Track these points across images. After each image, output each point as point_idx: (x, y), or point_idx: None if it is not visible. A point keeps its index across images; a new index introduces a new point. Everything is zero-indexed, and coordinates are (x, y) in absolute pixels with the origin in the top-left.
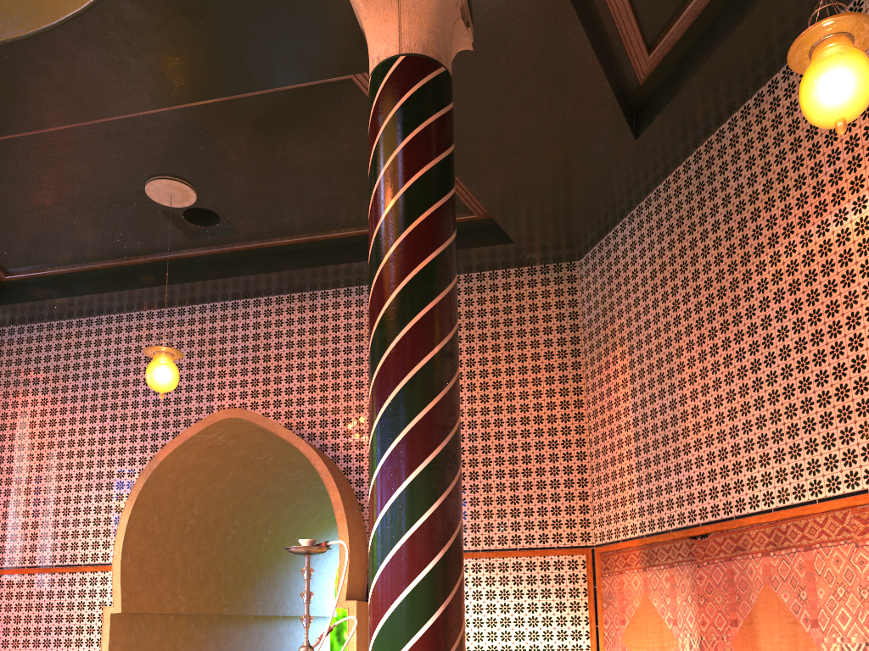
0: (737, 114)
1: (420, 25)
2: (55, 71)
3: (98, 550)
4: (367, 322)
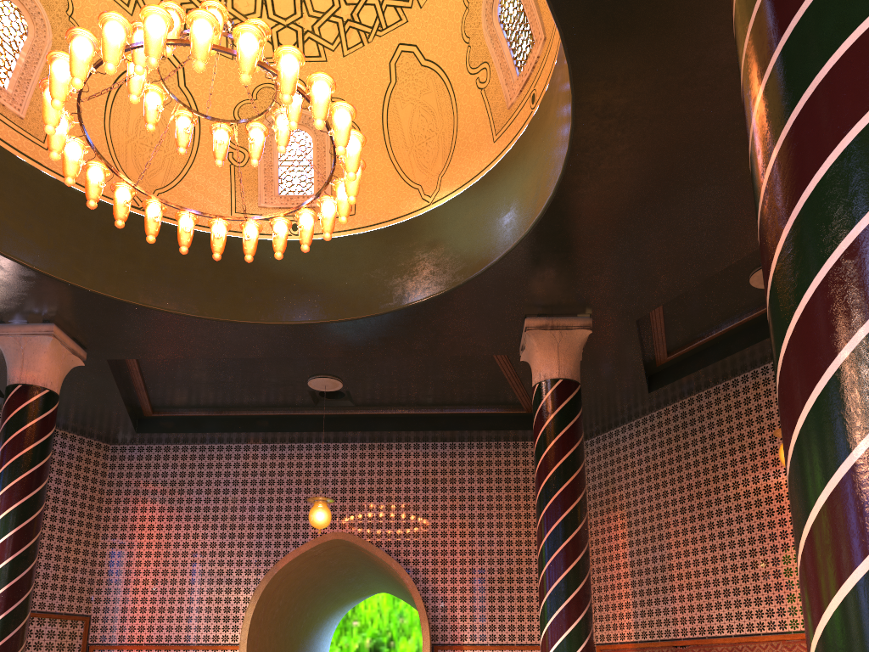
0: (711, 389)
1: (570, 361)
2: (315, 337)
3: (209, 632)
4: (431, 470)
